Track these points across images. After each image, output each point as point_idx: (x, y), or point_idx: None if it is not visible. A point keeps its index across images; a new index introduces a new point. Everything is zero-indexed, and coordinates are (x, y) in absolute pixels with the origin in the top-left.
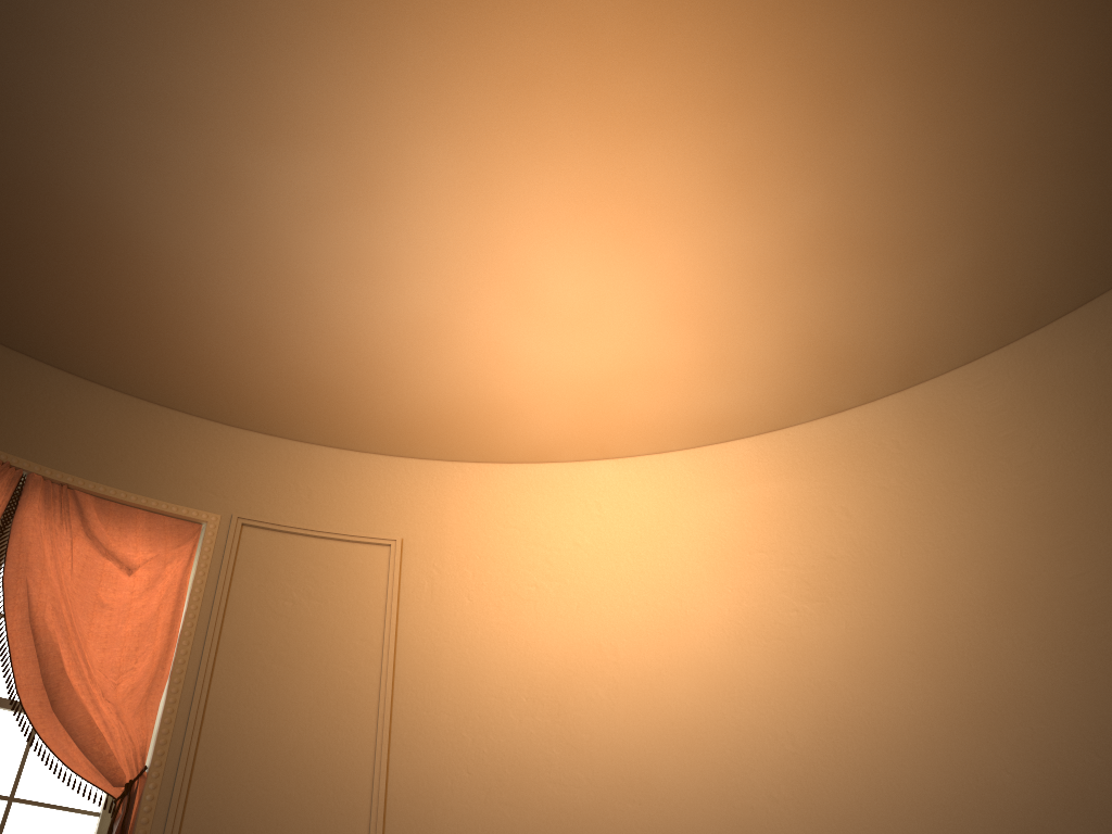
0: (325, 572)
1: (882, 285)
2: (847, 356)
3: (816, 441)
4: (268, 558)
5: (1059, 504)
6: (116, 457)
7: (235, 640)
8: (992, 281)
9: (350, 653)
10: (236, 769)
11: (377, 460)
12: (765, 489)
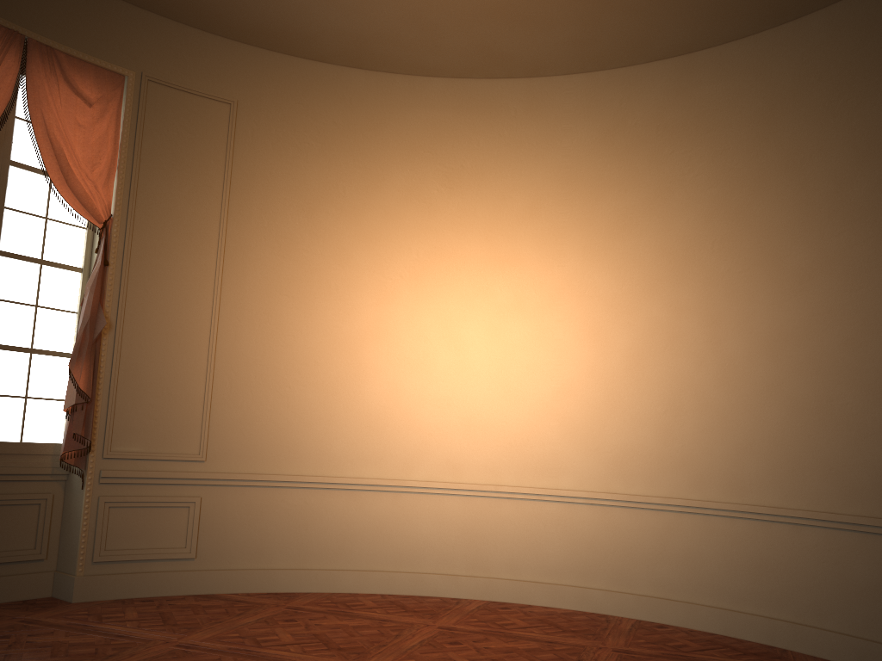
0: (194, 117)
1: (526, 34)
2: (503, 58)
3: (476, 93)
4: (163, 104)
5: (571, 175)
6: (74, 27)
7: (148, 152)
8: (584, 46)
9: (208, 167)
10: (154, 221)
11: (224, 42)
12: (442, 115)
